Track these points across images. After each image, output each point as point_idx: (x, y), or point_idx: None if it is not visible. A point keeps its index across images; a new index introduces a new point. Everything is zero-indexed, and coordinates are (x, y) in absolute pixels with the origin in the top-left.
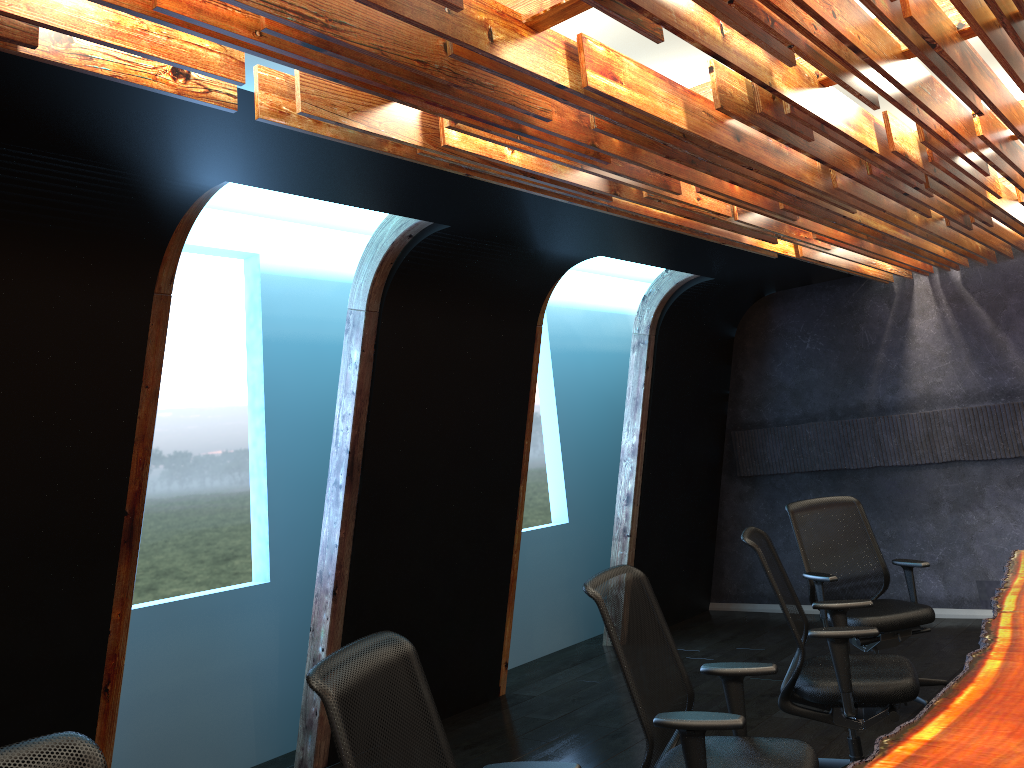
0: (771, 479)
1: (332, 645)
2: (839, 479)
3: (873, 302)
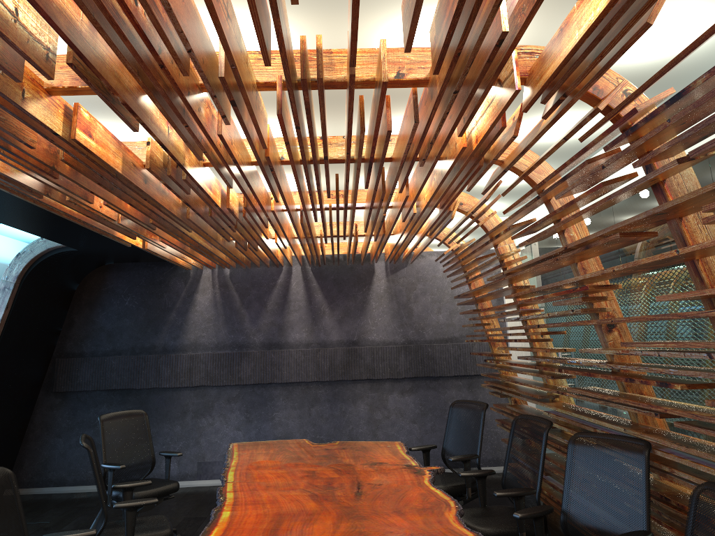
0: (78, 394)
1: None
2: (127, 395)
3: (176, 280)
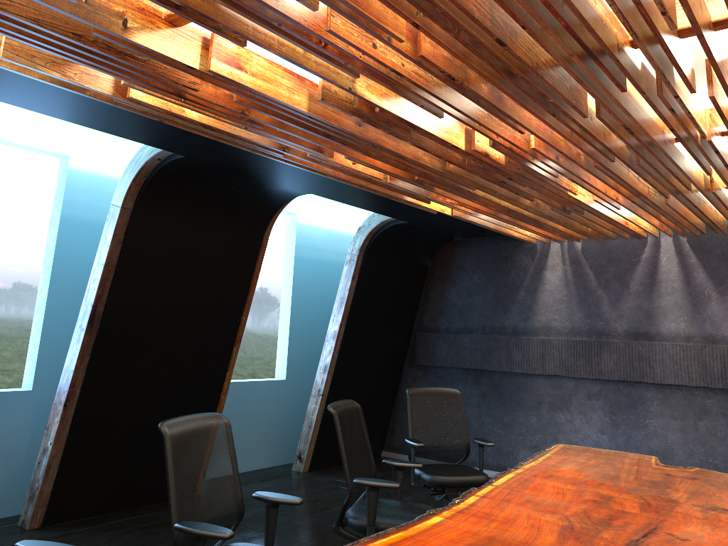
0: (436, 370)
1: (58, 441)
2: (480, 376)
3: (522, 255)
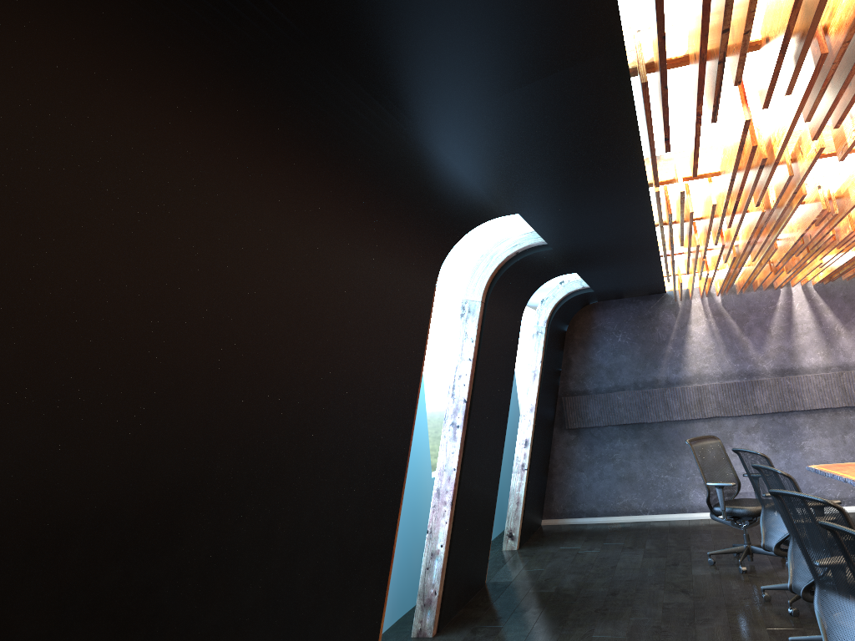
0: (590, 430)
1: (447, 542)
2: (639, 429)
3: (665, 313)
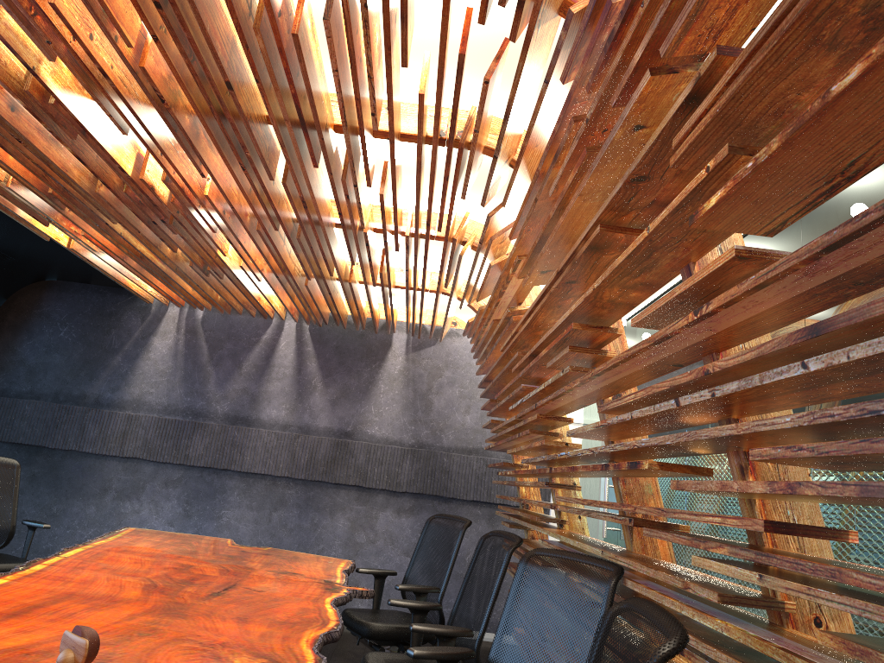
0: None
1: None
2: (35, 455)
3: (131, 314)
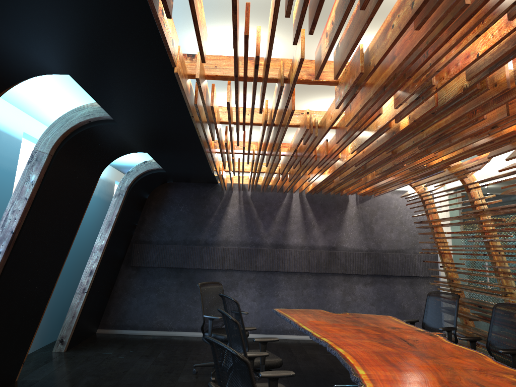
0: (147, 269)
1: None
2: (180, 272)
3: (214, 196)
